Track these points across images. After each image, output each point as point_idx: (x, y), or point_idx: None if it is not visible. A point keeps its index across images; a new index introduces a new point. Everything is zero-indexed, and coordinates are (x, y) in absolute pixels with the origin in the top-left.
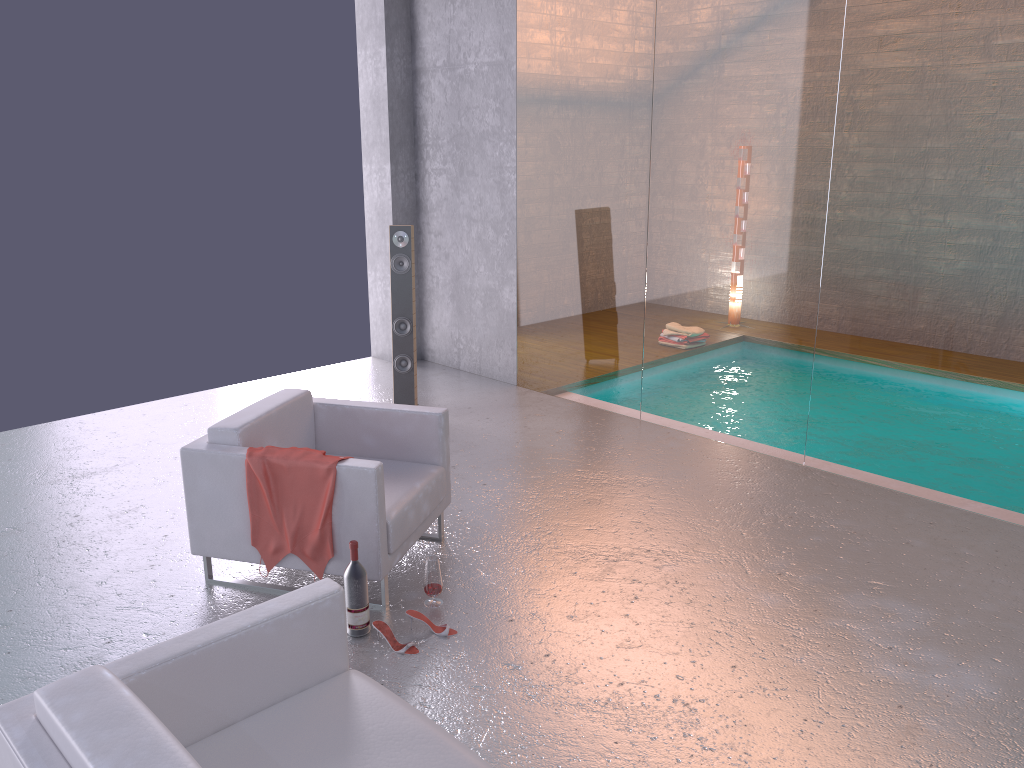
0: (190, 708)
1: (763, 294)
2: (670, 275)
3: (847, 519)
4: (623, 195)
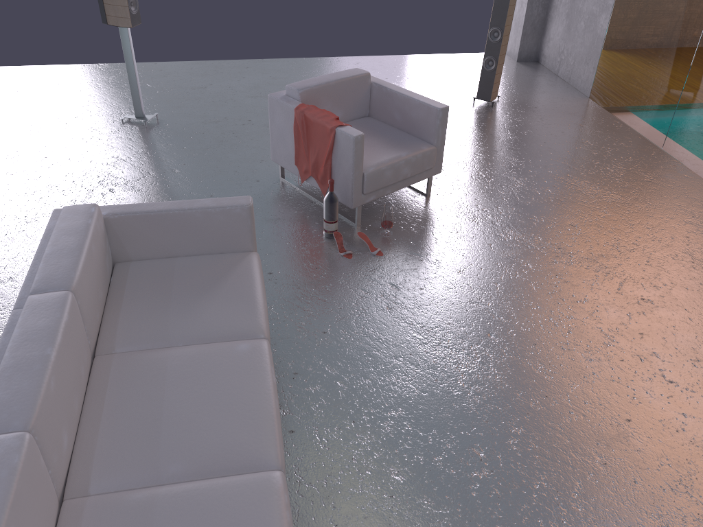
0: (151, 241)
1: None
2: None
3: None
4: None
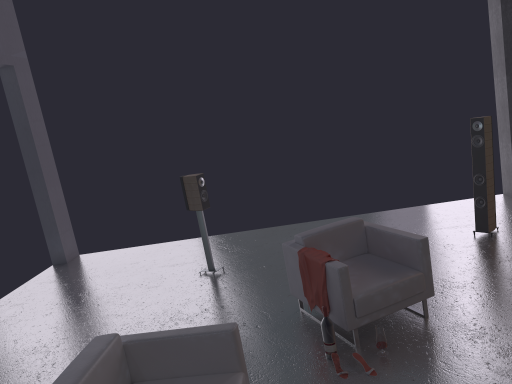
0: (158, 363)
1: None
2: None
3: None
4: None
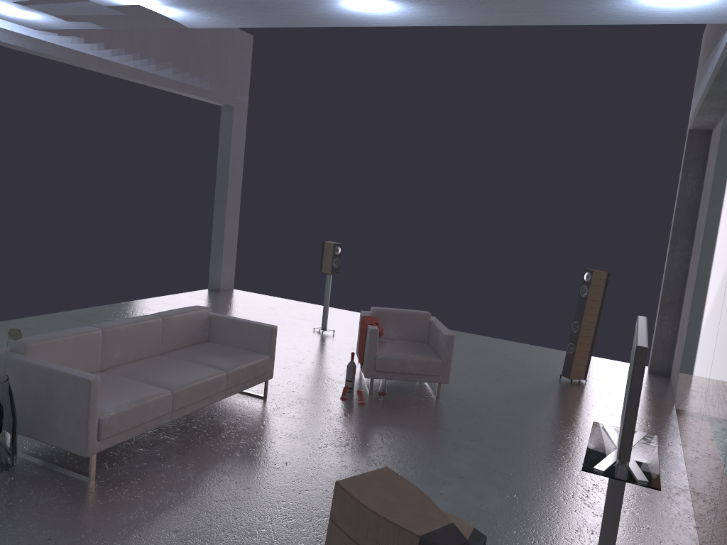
0: (225, 334)
1: (707, 350)
2: (701, 331)
3: None
4: (706, 273)
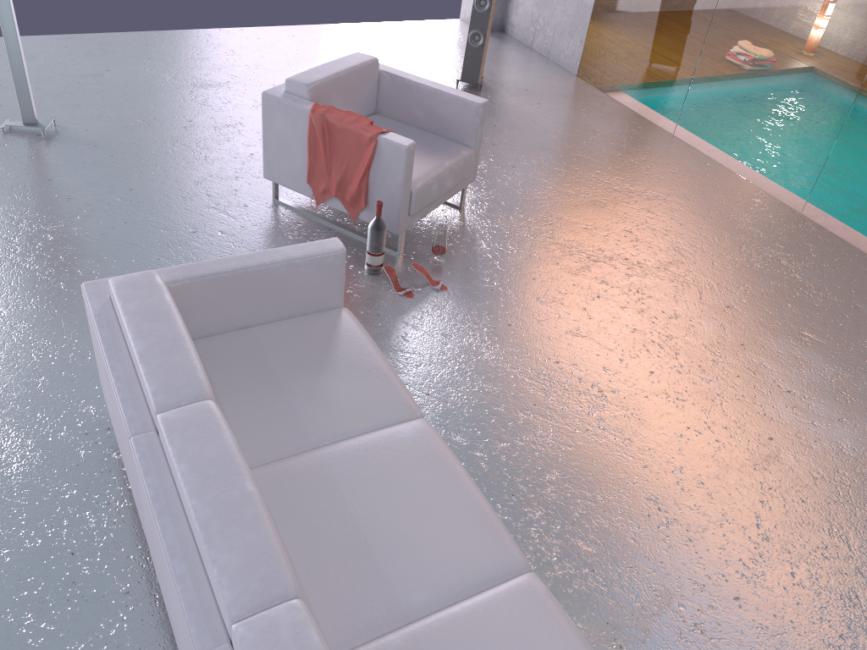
0: (219, 311)
1: (822, 44)
2: (741, 3)
3: (813, 273)
4: None
